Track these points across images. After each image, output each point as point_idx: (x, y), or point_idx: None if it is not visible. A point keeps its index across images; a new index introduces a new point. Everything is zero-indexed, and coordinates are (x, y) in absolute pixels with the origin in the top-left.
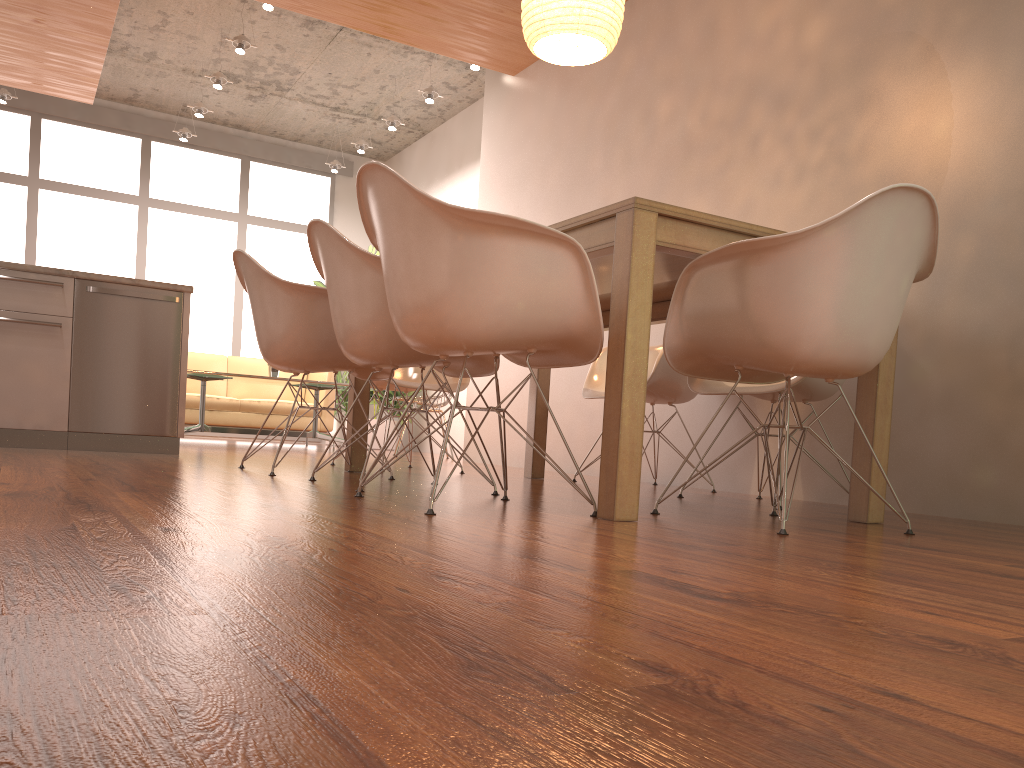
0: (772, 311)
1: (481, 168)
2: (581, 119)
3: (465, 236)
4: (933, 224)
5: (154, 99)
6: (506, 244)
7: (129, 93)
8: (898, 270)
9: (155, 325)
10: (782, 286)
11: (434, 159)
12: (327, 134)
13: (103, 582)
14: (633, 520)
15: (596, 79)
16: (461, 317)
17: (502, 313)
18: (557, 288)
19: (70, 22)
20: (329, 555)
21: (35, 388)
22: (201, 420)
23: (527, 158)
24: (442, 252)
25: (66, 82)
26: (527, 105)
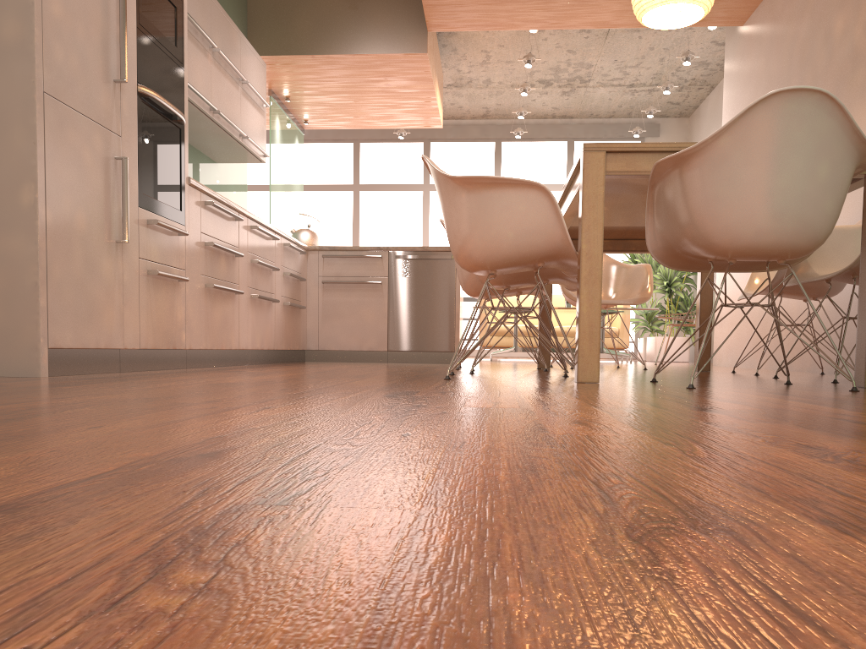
0: (693, 212)
1: (723, 112)
2: (784, 52)
3: (465, 194)
4: (843, 113)
5: (500, 111)
6: (492, 194)
7: (483, 111)
8: (807, 160)
9: (438, 276)
10: (696, 191)
11: (720, 107)
12: (632, 106)
13: (135, 385)
14: (595, 382)
15: (793, 13)
16: (472, 248)
17: (498, 241)
18: (535, 218)
19: (407, 80)
20: (276, 384)
21: (368, 324)
22: (514, 343)
23: (750, 96)
24: (456, 206)
25: (421, 118)
26: (750, 49)
